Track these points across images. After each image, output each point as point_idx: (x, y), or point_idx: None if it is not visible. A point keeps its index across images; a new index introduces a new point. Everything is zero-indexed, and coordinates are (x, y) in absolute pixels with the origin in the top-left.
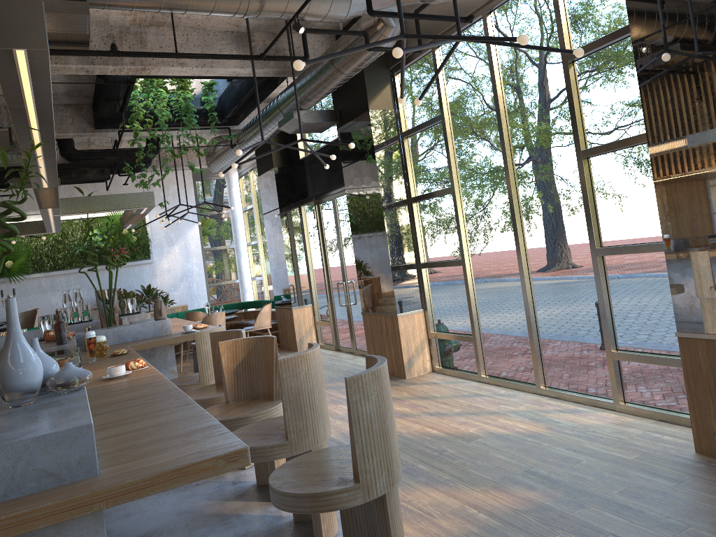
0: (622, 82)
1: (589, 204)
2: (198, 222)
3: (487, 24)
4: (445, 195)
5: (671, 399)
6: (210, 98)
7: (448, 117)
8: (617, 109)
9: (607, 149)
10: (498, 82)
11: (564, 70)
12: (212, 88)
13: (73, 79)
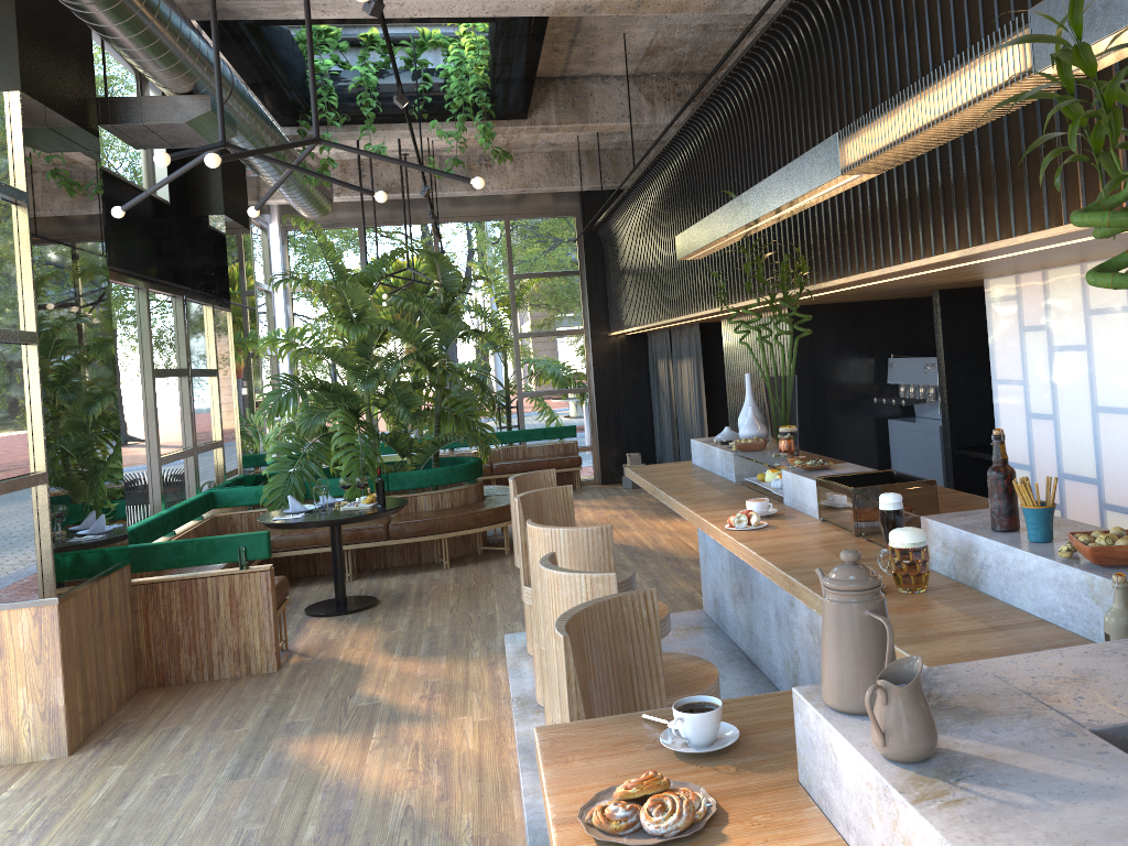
0: None
1: None
2: None
3: None
4: None
5: None
6: None
7: None
8: None
9: None
10: None
11: None
12: None
13: None
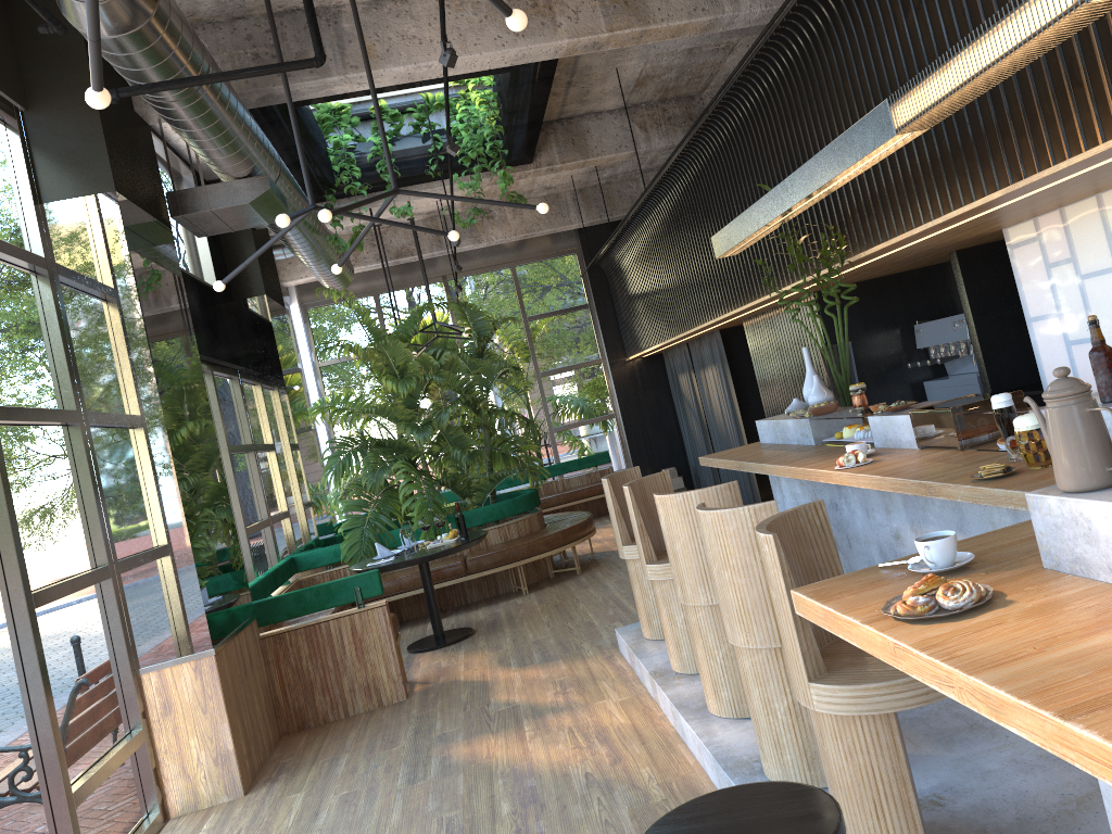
0: (9, 322)
1: (14, 509)
2: None
3: None
4: None
5: (114, 832)
6: None
7: None
8: (9, 359)
9: (25, 417)
10: None
11: None
12: None
13: None
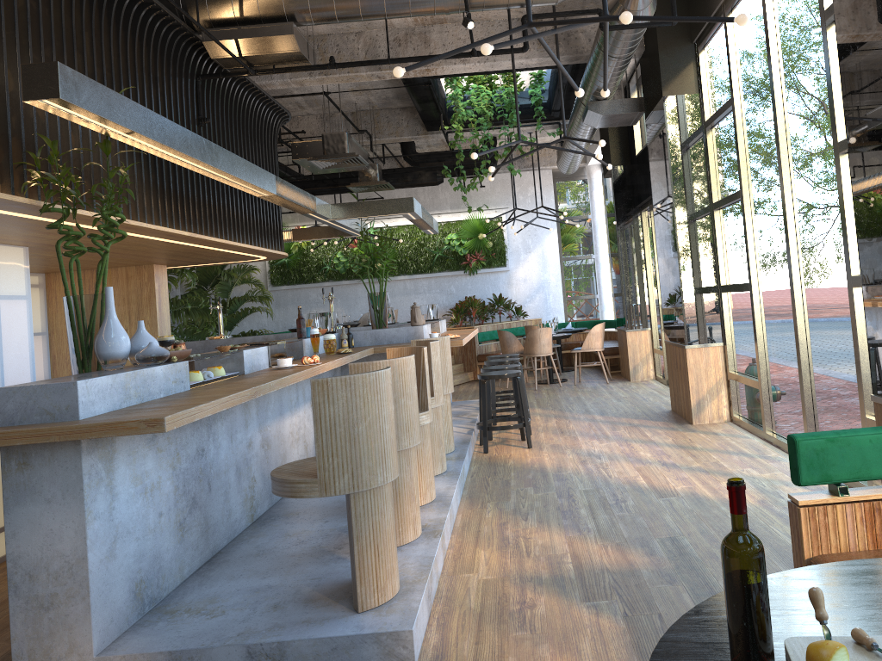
0: None
1: (844, 216)
2: (550, 228)
3: None
4: (739, 201)
5: None
6: (536, 91)
7: (739, 101)
8: None
9: None
10: (775, 54)
11: (822, 33)
12: (541, 79)
13: (394, 83)
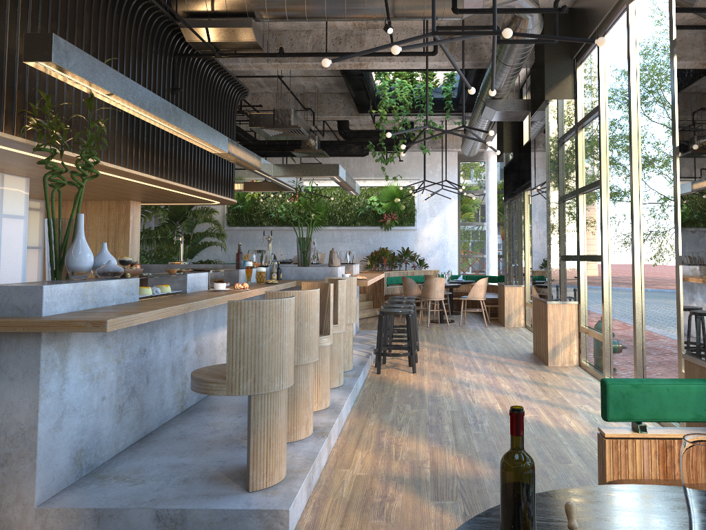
0: None
1: (677, 206)
2: (451, 198)
3: (628, 11)
4: (598, 188)
5: None
6: (448, 88)
7: (604, 108)
8: None
9: None
10: (634, 72)
11: (670, 58)
12: (453, 79)
13: (335, 73)
